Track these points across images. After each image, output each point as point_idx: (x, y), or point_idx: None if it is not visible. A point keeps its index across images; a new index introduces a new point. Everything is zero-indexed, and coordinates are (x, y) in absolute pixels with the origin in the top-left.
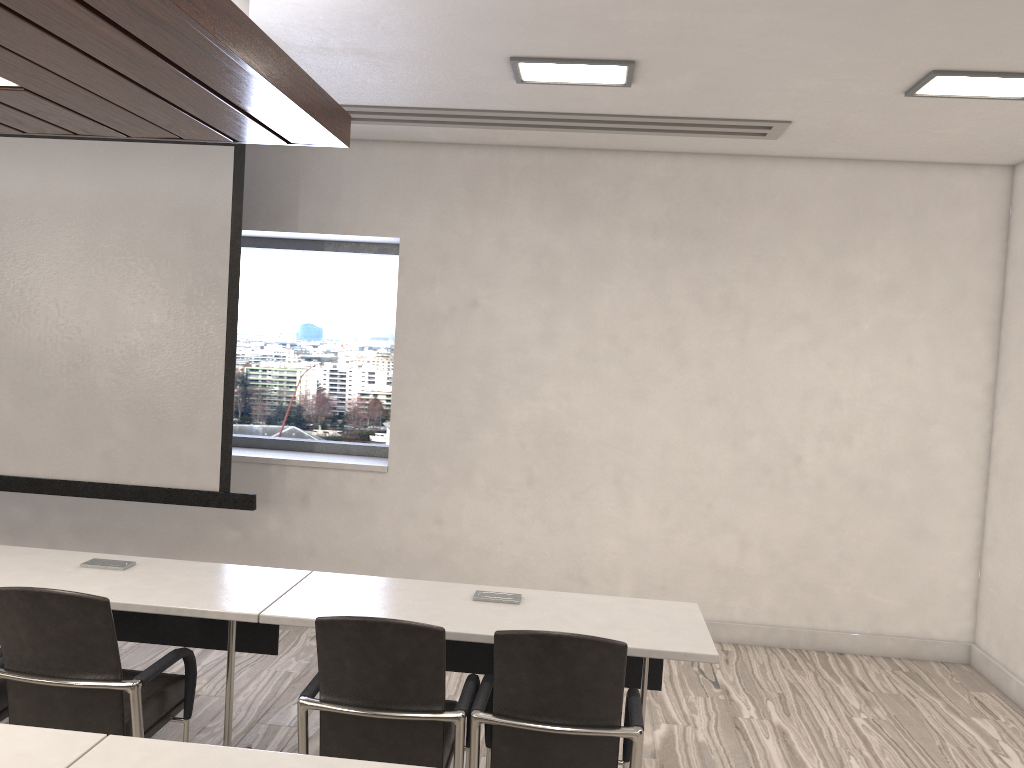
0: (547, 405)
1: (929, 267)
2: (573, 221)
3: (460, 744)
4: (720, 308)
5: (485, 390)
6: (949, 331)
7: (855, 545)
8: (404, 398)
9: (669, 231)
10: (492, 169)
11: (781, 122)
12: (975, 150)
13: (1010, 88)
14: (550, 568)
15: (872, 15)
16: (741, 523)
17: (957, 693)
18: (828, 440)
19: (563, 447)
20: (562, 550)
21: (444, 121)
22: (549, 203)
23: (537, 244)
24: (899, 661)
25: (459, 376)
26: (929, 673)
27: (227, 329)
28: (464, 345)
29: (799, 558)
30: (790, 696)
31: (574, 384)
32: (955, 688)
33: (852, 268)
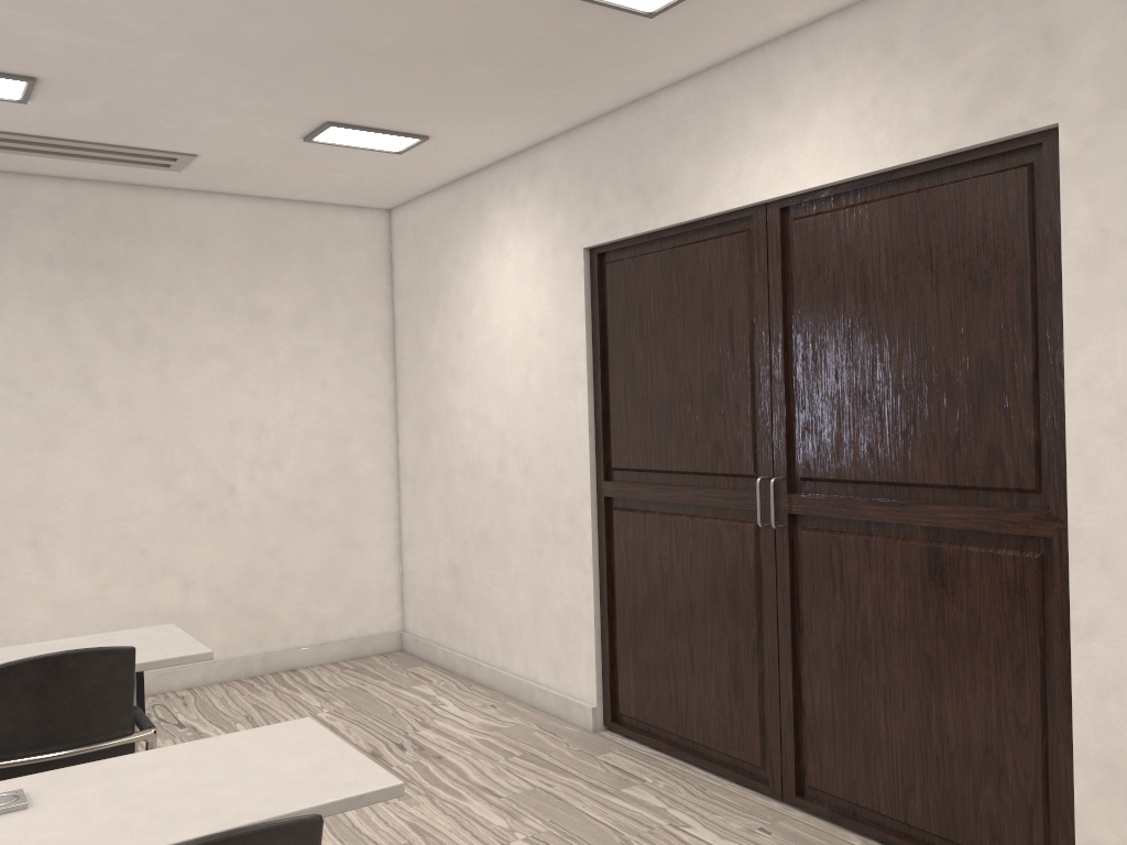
0: None
1: (332, 298)
2: None
3: None
4: (135, 344)
5: None
6: (355, 356)
7: (295, 564)
8: None
9: (68, 262)
10: None
11: (187, 155)
12: (360, 194)
13: (388, 143)
14: None
15: (280, 69)
16: (182, 563)
17: (398, 673)
18: (259, 467)
19: None
20: None
21: None
22: None
23: None
24: (346, 662)
25: None
26: (372, 665)
27: None
28: None
29: (244, 587)
30: (257, 714)
31: None
32: (395, 670)
33: (264, 300)
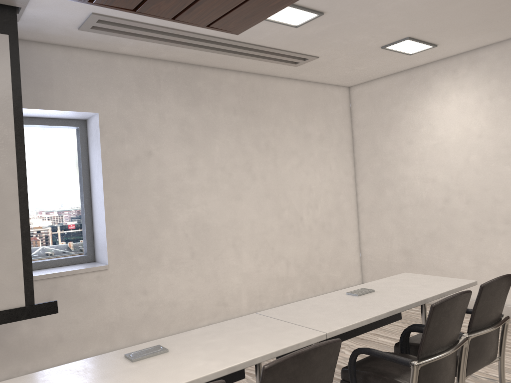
0: (196, 209)
1: (331, 128)
2: (196, 105)
3: (466, 354)
4: (265, 149)
5: (162, 205)
6: (340, 155)
7: (324, 253)
8: (113, 218)
9: (240, 111)
10: (150, 72)
11: (315, 57)
12: (351, 78)
13: (414, 49)
14: (208, 302)
15: (439, 6)
16: (285, 254)
17: None
18: (310, 208)
19: (207, 232)
20: (213, 290)
21: (151, 37)
22: (183, 94)
23: (180, 117)
24: None
25: (146, 199)
26: None
27: (18, 177)
28: (147, 179)
29: (307, 264)
30: None
31: (208, 195)
32: None
33: (308, 129)
